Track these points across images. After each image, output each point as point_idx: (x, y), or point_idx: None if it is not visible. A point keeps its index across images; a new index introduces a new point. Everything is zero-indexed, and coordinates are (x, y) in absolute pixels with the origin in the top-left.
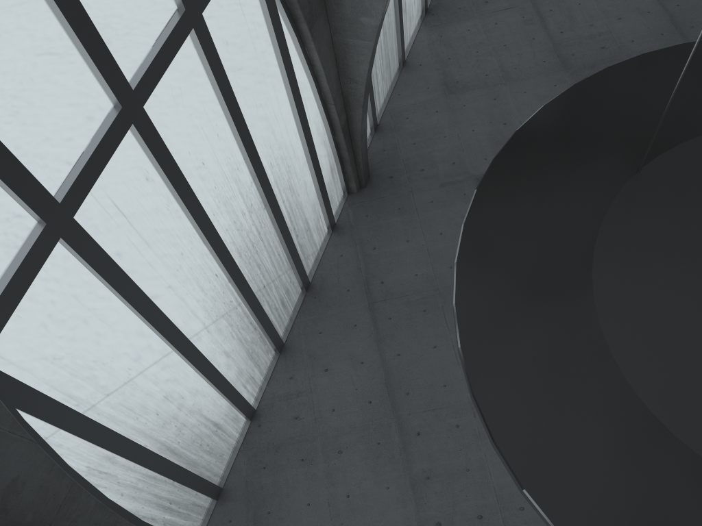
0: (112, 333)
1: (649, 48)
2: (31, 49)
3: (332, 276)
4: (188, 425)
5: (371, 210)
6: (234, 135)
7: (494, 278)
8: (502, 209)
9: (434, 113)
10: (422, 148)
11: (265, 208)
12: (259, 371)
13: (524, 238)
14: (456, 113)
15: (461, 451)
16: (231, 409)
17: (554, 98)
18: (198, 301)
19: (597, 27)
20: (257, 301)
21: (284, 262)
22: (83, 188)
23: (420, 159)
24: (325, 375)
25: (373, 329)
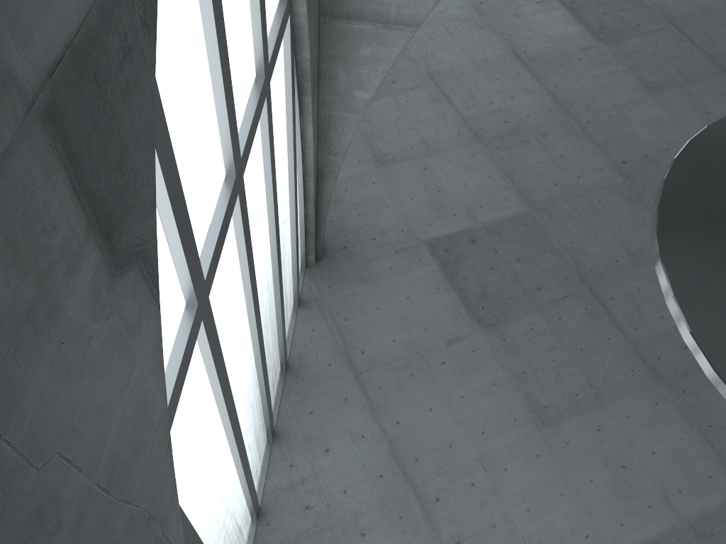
0: (206, 430)
1: (543, 122)
2: (198, 112)
3: (309, 352)
4: (228, 532)
5: (333, 281)
6: (267, 207)
7: (711, 305)
8: (687, 246)
9: (371, 184)
10: (368, 218)
11: (273, 283)
12: (260, 463)
13: (717, 269)
14: (392, 183)
15: (483, 508)
16: (246, 510)
17: (680, 152)
18: (242, 388)
19: (496, 104)
20: (268, 383)
21: (276, 341)
22: (214, 264)
23: (369, 228)
24: (328, 456)
25: (366, 400)
